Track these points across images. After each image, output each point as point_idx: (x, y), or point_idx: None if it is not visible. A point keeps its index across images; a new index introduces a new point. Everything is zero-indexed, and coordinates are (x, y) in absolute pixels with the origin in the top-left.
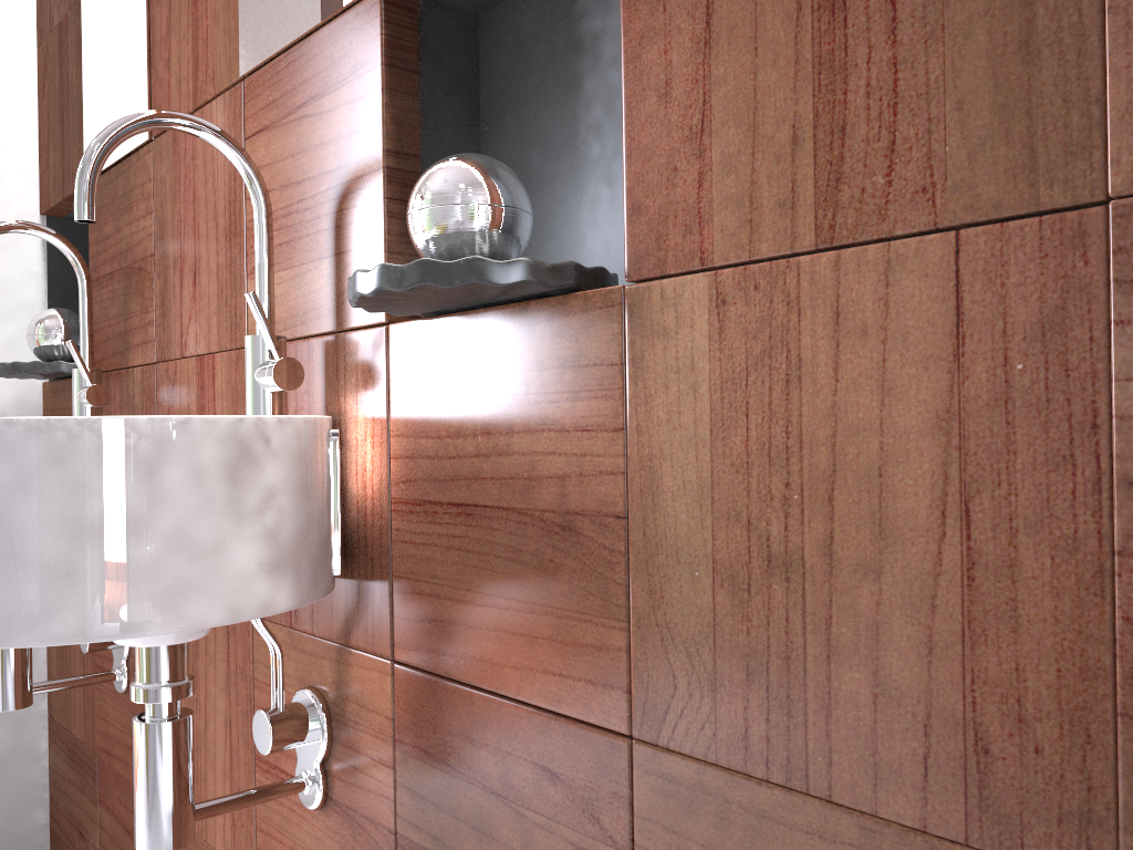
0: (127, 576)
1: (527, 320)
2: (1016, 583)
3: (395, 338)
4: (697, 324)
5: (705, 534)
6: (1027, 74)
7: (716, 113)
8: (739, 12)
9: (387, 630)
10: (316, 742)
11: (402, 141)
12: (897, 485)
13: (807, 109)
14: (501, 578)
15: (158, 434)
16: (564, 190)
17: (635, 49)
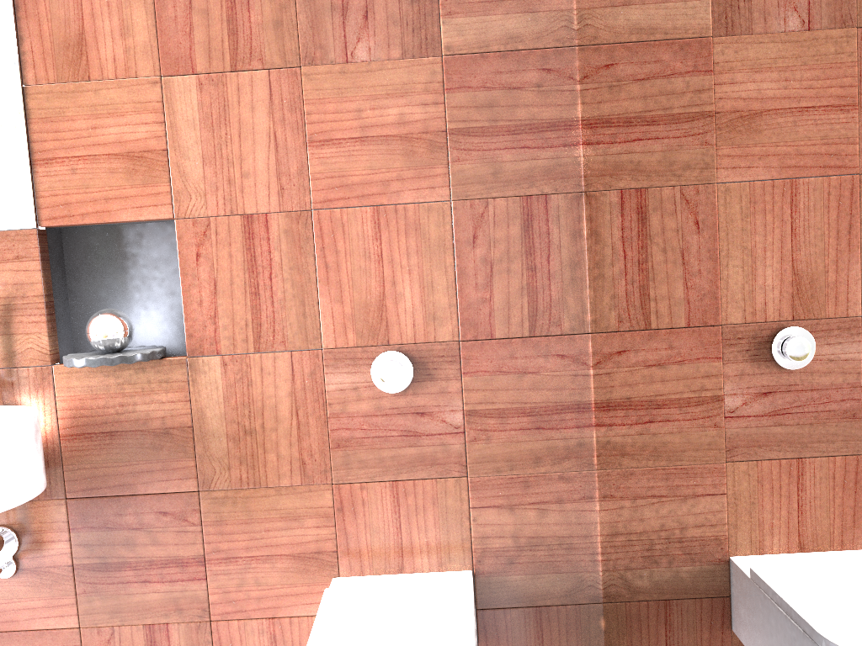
0: (17, 482)
1: (141, 366)
2: (309, 426)
3: (58, 371)
4: (217, 370)
5: (223, 427)
6: (304, 320)
7: (220, 313)
8: (226, 287)
9: (62, 487)
10: (12, 546)
11: (48, 289)
12: (280, 408)
13: (249, 317)
14: (134, 454)
15: (20, 428)
16: (121, 308)
17: (187, 288)
